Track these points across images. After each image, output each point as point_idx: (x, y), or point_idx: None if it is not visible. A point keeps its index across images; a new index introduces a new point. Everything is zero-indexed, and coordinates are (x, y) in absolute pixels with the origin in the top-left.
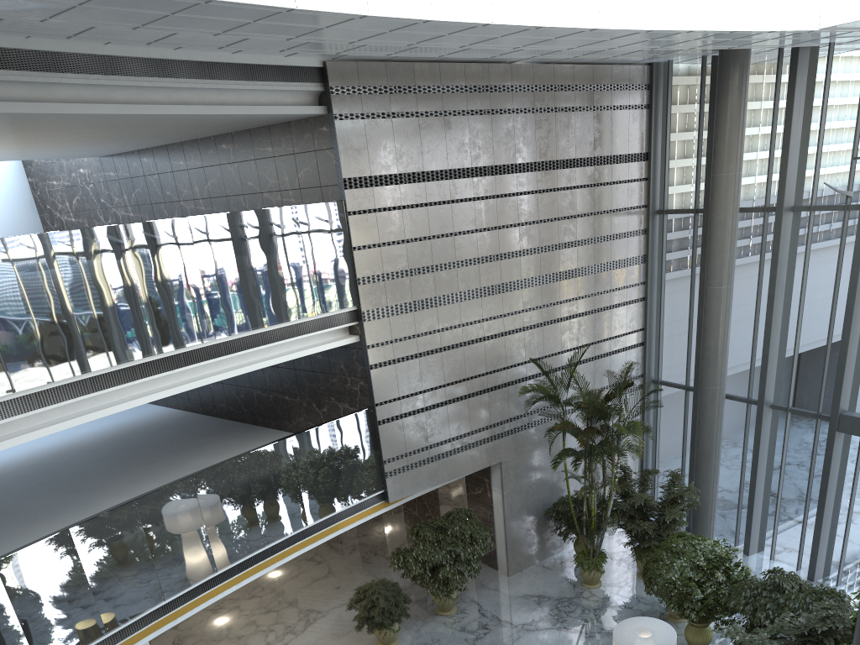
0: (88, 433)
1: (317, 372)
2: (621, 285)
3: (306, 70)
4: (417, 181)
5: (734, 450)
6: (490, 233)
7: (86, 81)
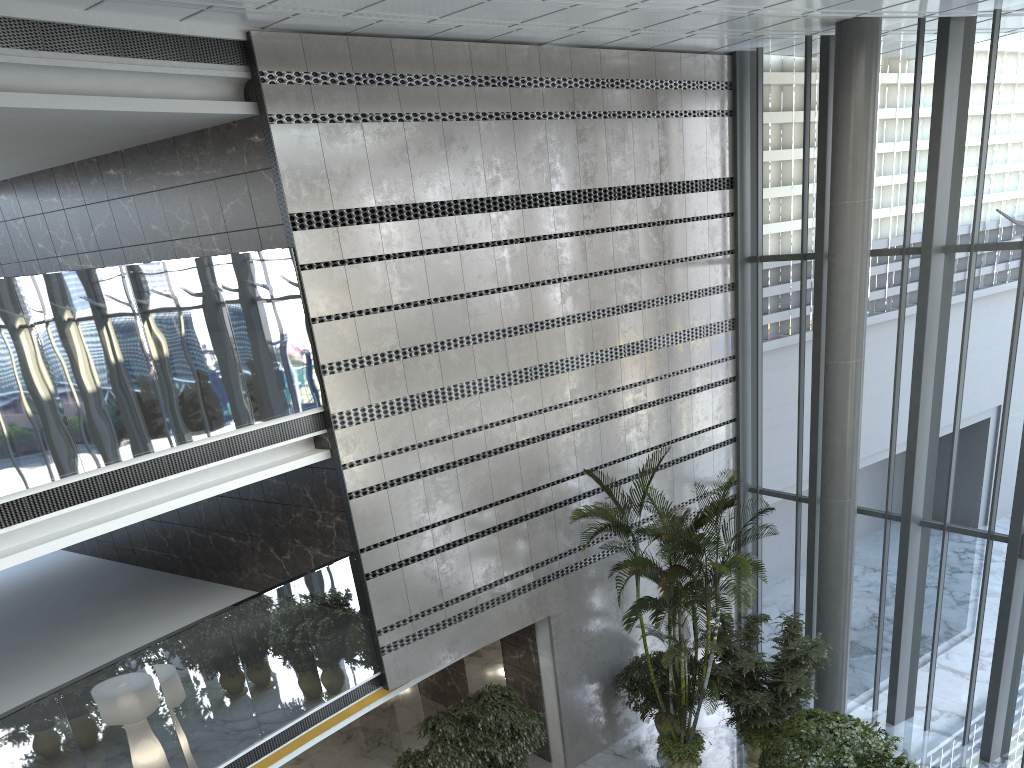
0: None
1: (272, 503)
2: (703, 361)
3: (218, 44)
4: (407, 218)
5: (868, 582)
6: (518, 294)
7: None
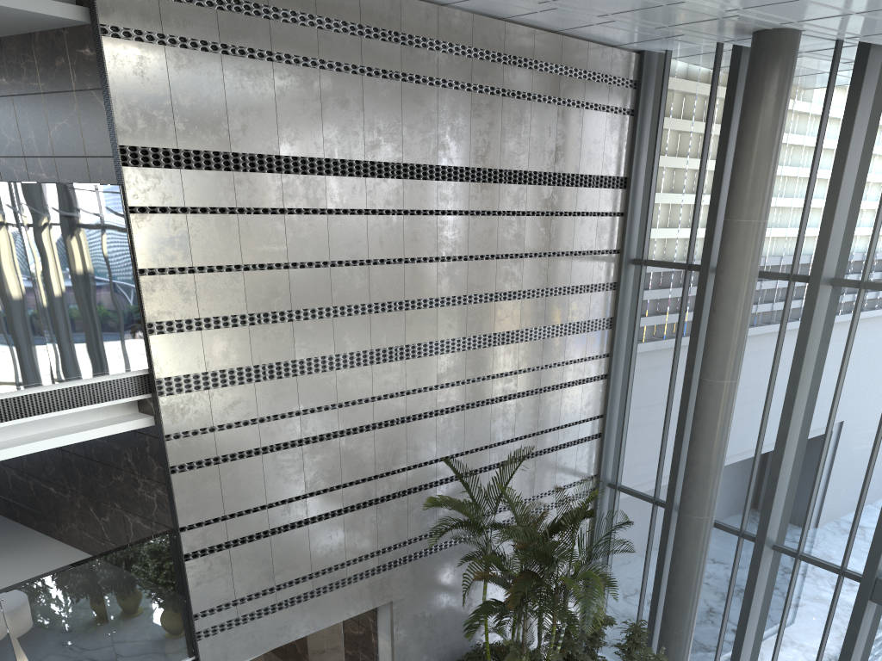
0: None
1: (93, 461)
2: (577, 356)
3: None
4: (268, 171)
5: (714, 594)
6: (390, 268)
7: None
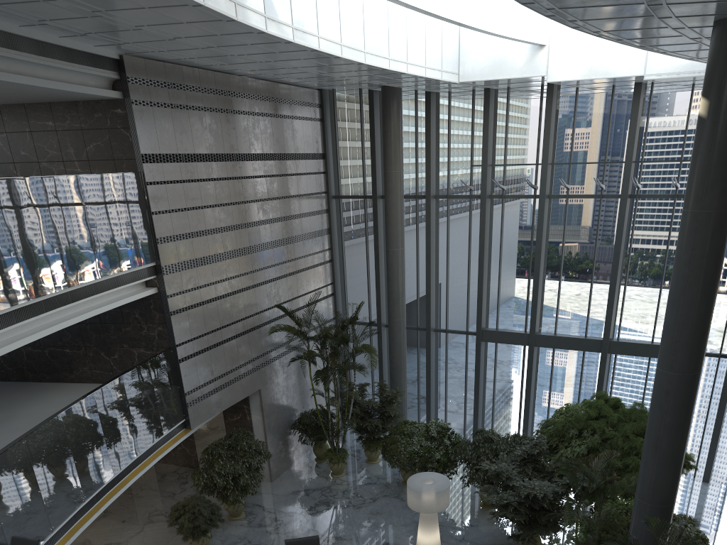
0: None
1: (106, 323)
2: (318, 250)
3: (107, 59)
4: (191, 161)
5: (410, 364)
6: (239, 206)
7: None
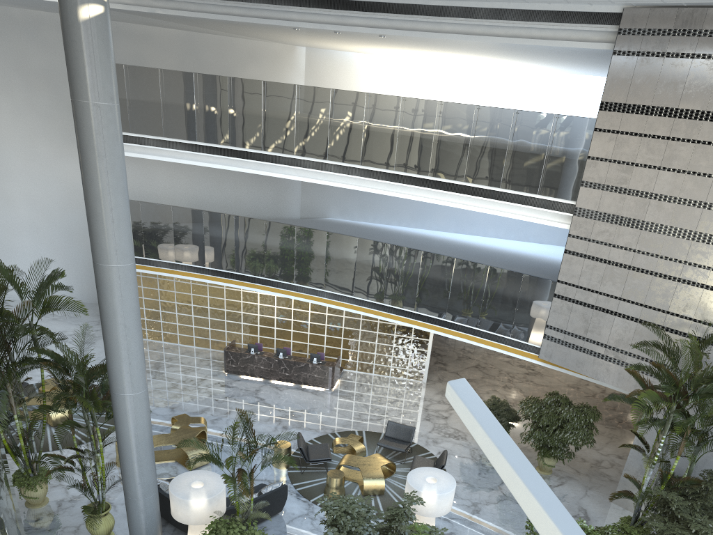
0: (550, 258)
1: None
2: None
3: (608, 15)
4: (667, 116)
5: None
6: None
7: (454, 21)
